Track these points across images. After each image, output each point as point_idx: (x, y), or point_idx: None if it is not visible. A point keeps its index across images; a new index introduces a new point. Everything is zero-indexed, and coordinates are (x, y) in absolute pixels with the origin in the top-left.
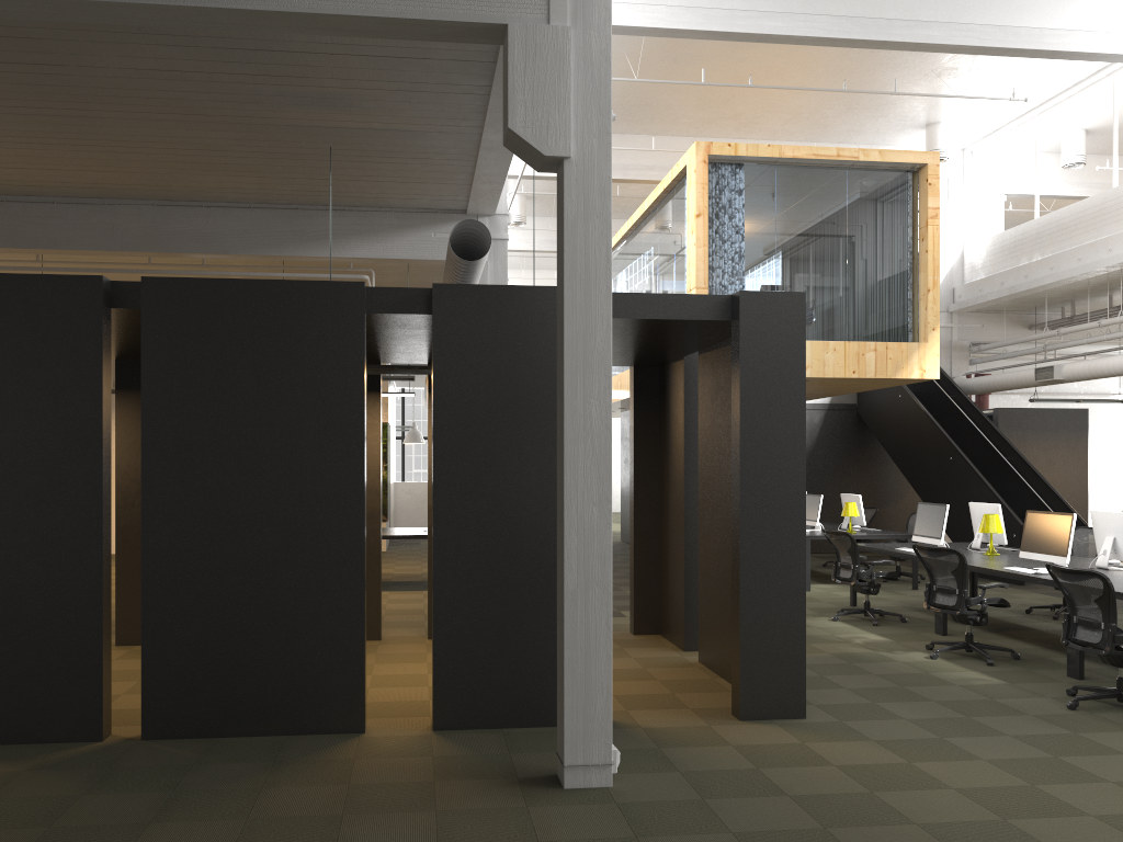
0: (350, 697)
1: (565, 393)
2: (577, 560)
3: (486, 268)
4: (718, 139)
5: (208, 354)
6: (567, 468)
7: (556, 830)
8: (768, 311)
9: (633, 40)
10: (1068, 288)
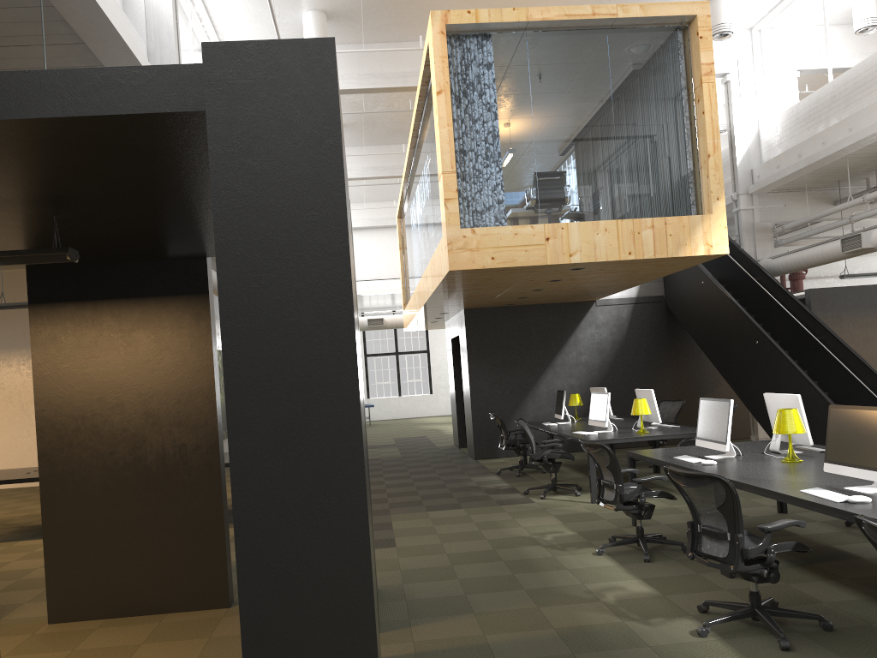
0: None
1: None
2: None
3: None
4: None
5: None
6: None
7: None
8: (262, 79)
9: None
10: (871, 152)
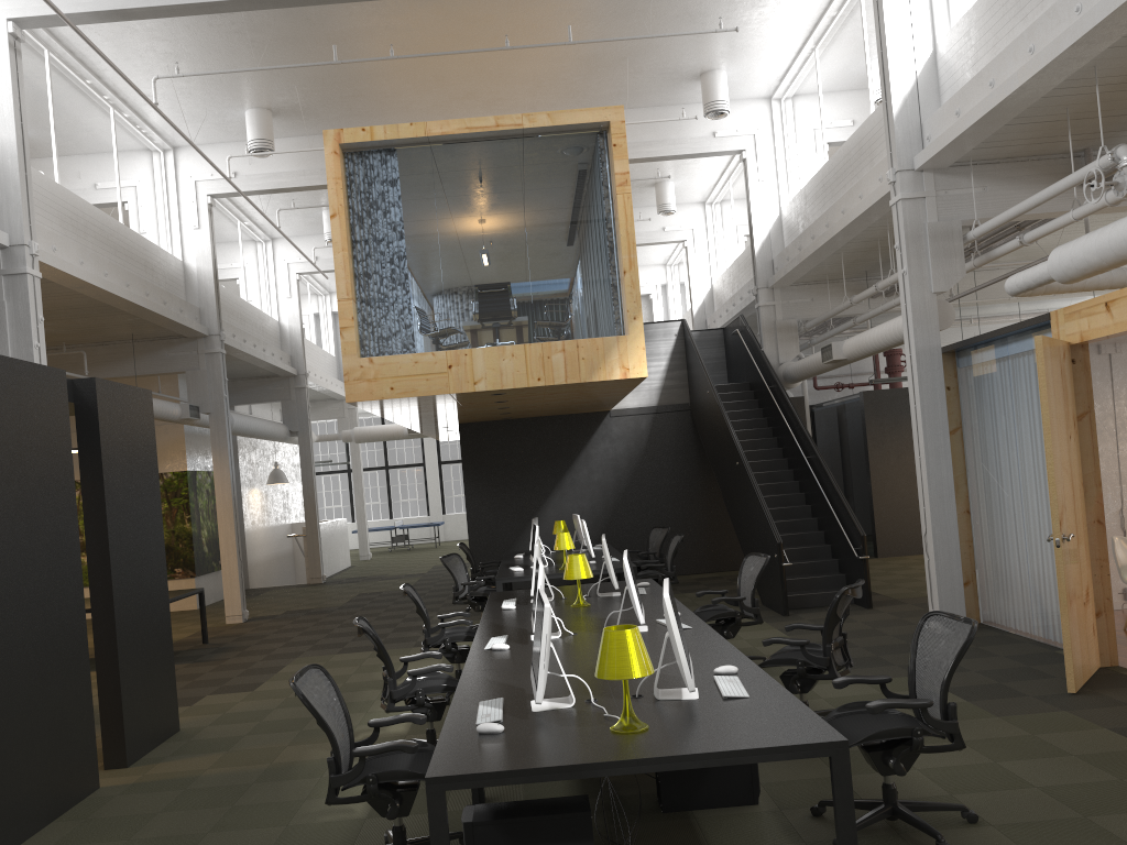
0: None
1: None
2: None
3: (3, 309)
4: None
5: None
6: None
7: None
8: None
9: (259, 23)
10: (866, 247)
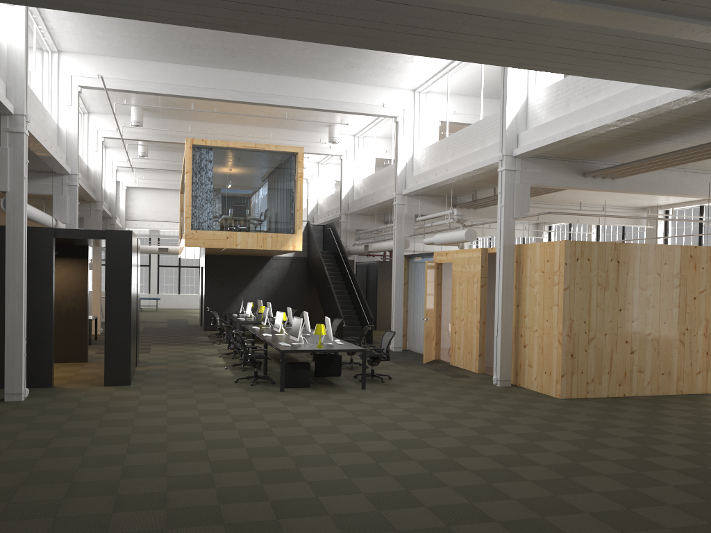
0: None
1: (6, 270)
2: (10, 326)
3: (66, 198)
4: (231, 125)
5: None
6: (6, 295)
7: None
8: (117, 237)
9: None
10: (385, 208)
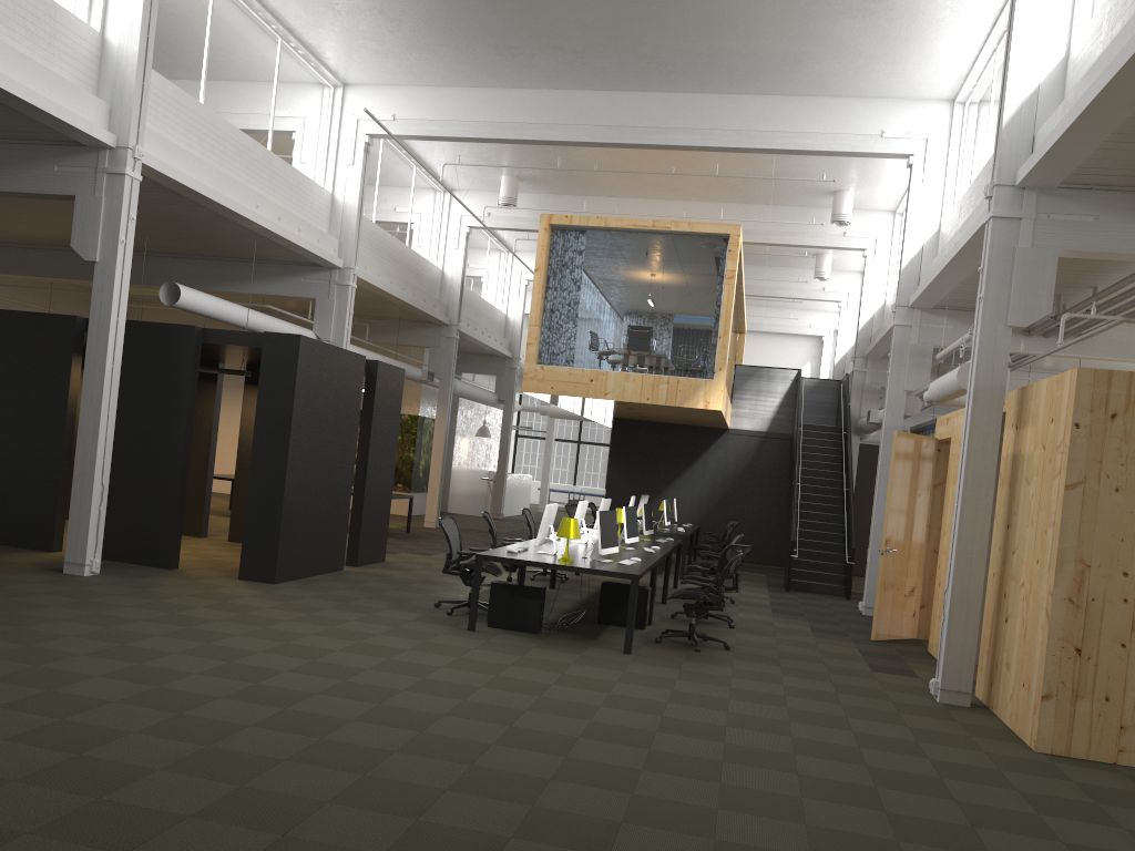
0: (48, 533)
1: (84, 377)
2: (80, 461)
3: (333, 304)
4: (666, 201)
5: (4, 348)
6: (81, 415)
7: (14, 576)
8: (278, 344)
9: None
10: None
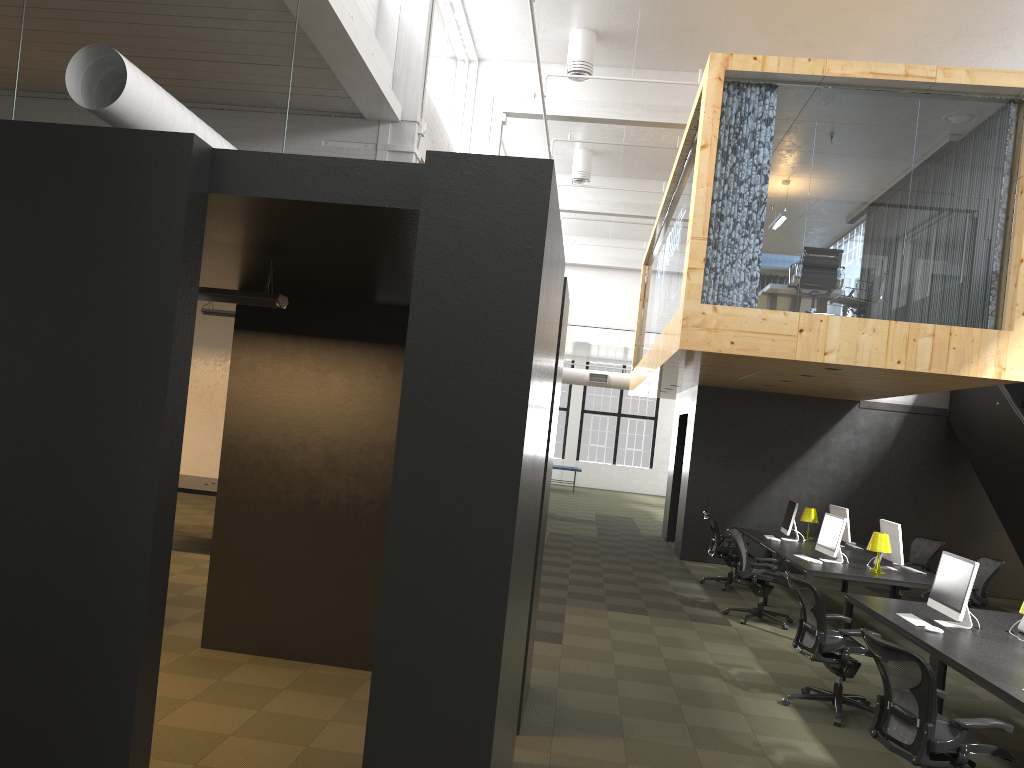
0: None
1: None
2: None
3: None
4: None
5: None
6: None
7: None
8: (477, 192)
9: None
10: None
